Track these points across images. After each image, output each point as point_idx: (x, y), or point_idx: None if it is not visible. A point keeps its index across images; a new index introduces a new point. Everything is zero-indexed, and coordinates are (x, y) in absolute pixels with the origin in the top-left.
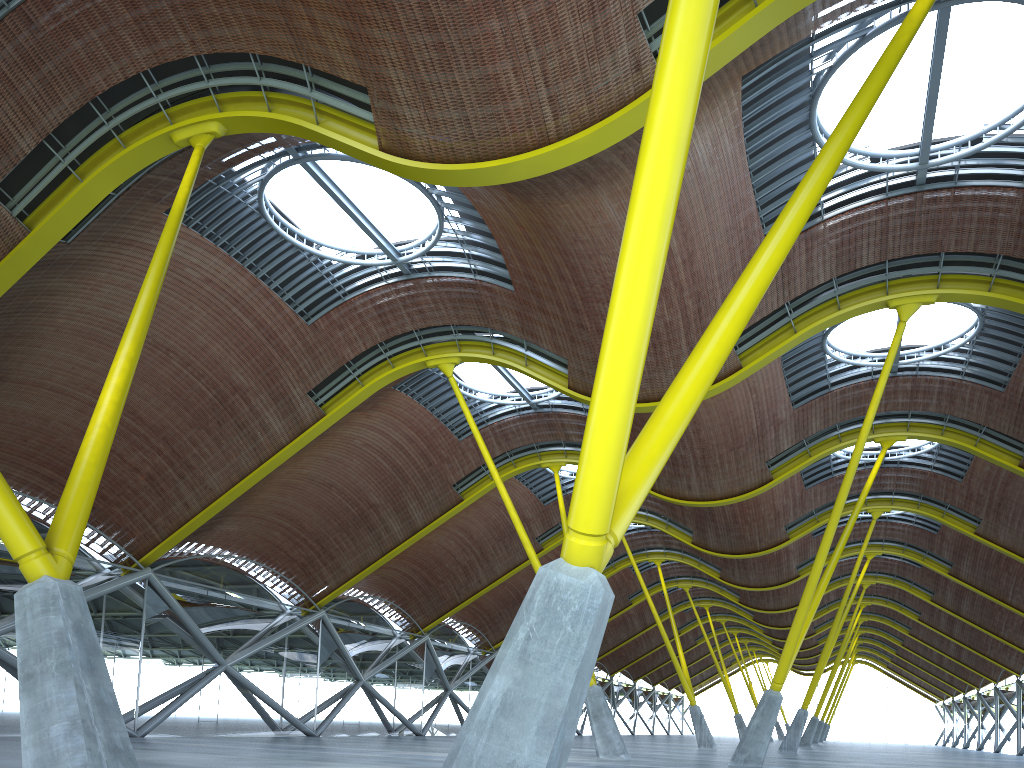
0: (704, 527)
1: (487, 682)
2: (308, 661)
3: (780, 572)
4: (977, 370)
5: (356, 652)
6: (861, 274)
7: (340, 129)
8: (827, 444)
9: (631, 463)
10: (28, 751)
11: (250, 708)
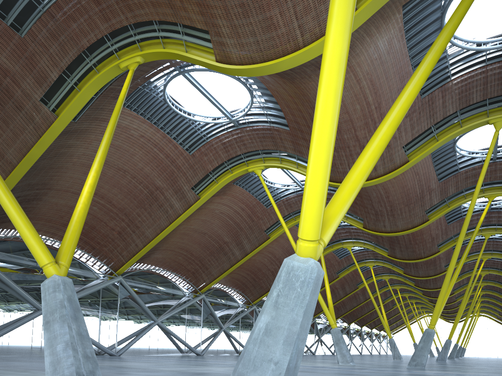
0: (394, 247)
1: (258, 318)
2: (197, 319)
3: (435, 269)
4: None
5: (220, 314)
6: (473, 107)
7: (197, 53)
8: (458, 200)
9: (333, 203)
10: (47, 357)
11: (169, 342)
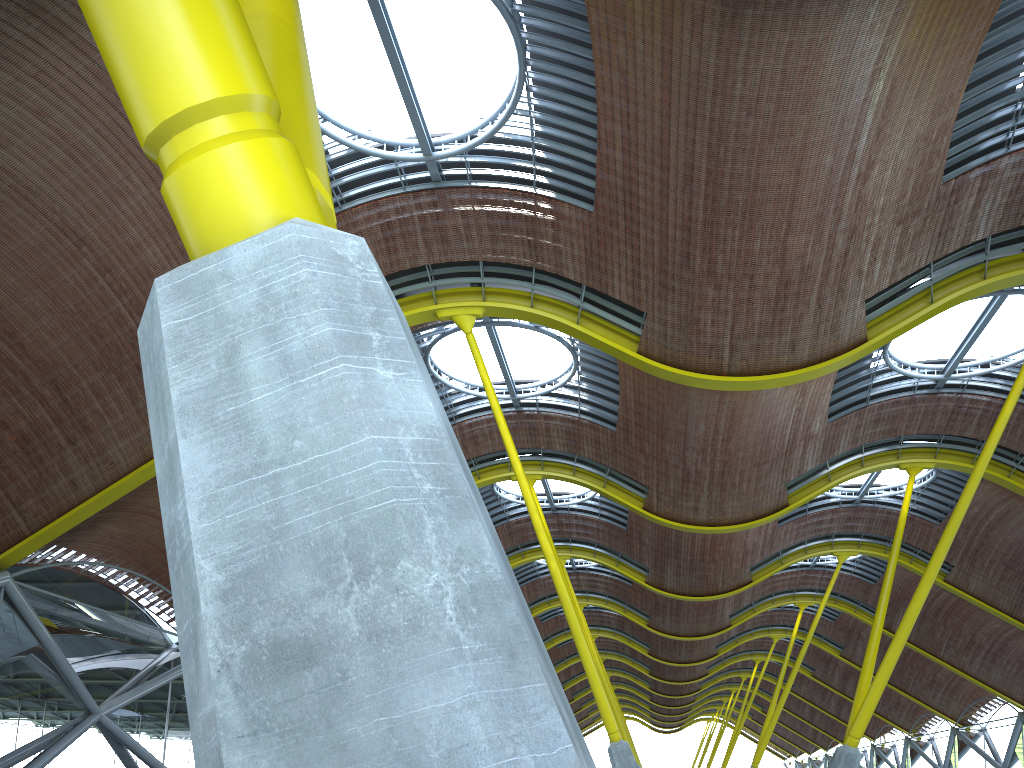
0: (664, 564)
1: None
2: None
3: (713, 620)
4: None
5: None
6: (1017, 236)
7: None
8: (848, 468)
9: None
10: None
11: None
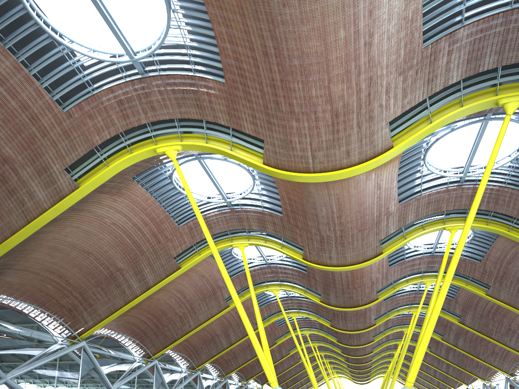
0: (328, 291)
1: None
2: (72, 376)
3: (365, 322)
4: (516, 179)
5: (108, 370)
6: (479, 80)
7: None
8: (416, 231)
9: None
10: None
11: None
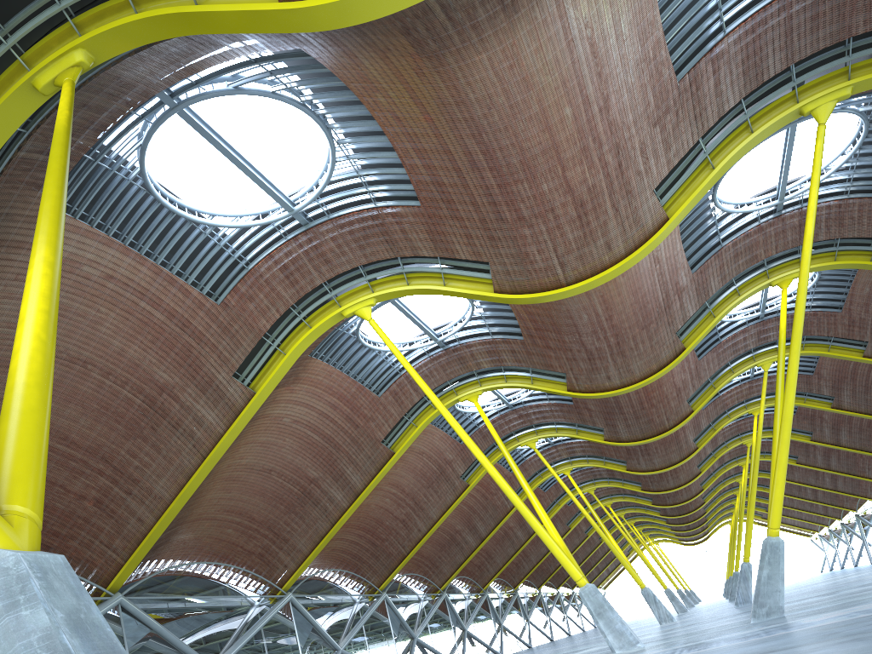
0: (614, 422)
1: None
2: (289, 644)
3: (680, 449)
4: (863, 183)
5: (327, 625)
6: (767, 89)
7: (226, 3)
8: (727, 301)
9: None
10: None
11: None
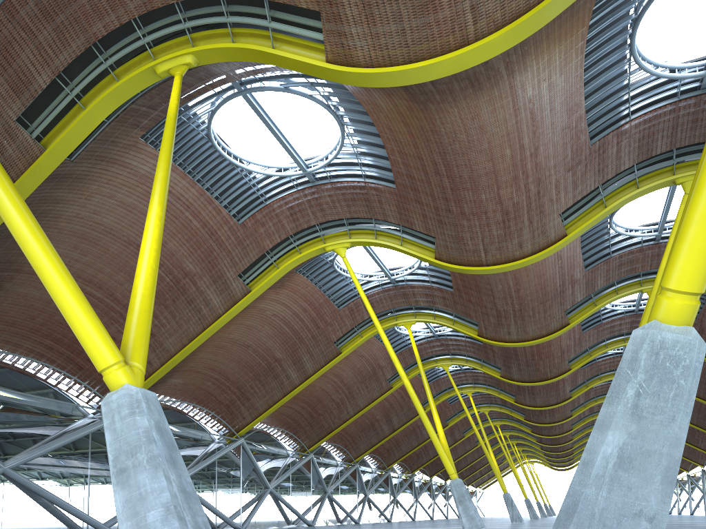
0: (510, 364)
1: (595, 439)
2: (234, 475)
3: (558, 395)
4: None
5: (264, 468)
6: (654, 161)
7: (292, 51)
8: (607, 296)
9: None
10: None
11: None
